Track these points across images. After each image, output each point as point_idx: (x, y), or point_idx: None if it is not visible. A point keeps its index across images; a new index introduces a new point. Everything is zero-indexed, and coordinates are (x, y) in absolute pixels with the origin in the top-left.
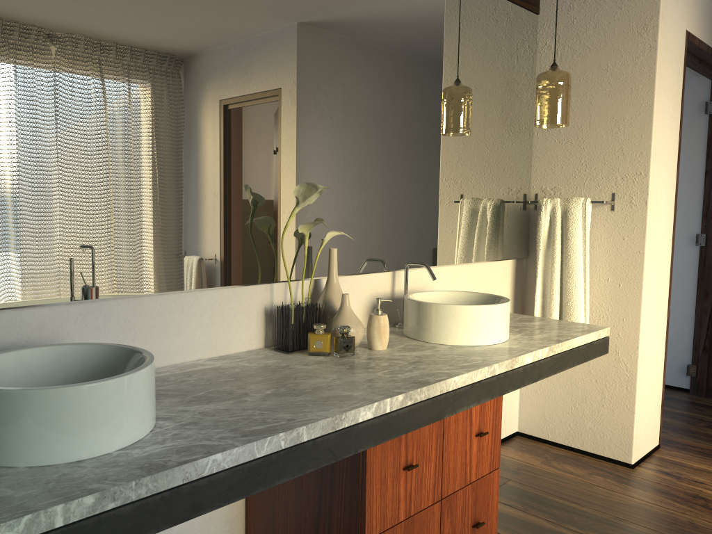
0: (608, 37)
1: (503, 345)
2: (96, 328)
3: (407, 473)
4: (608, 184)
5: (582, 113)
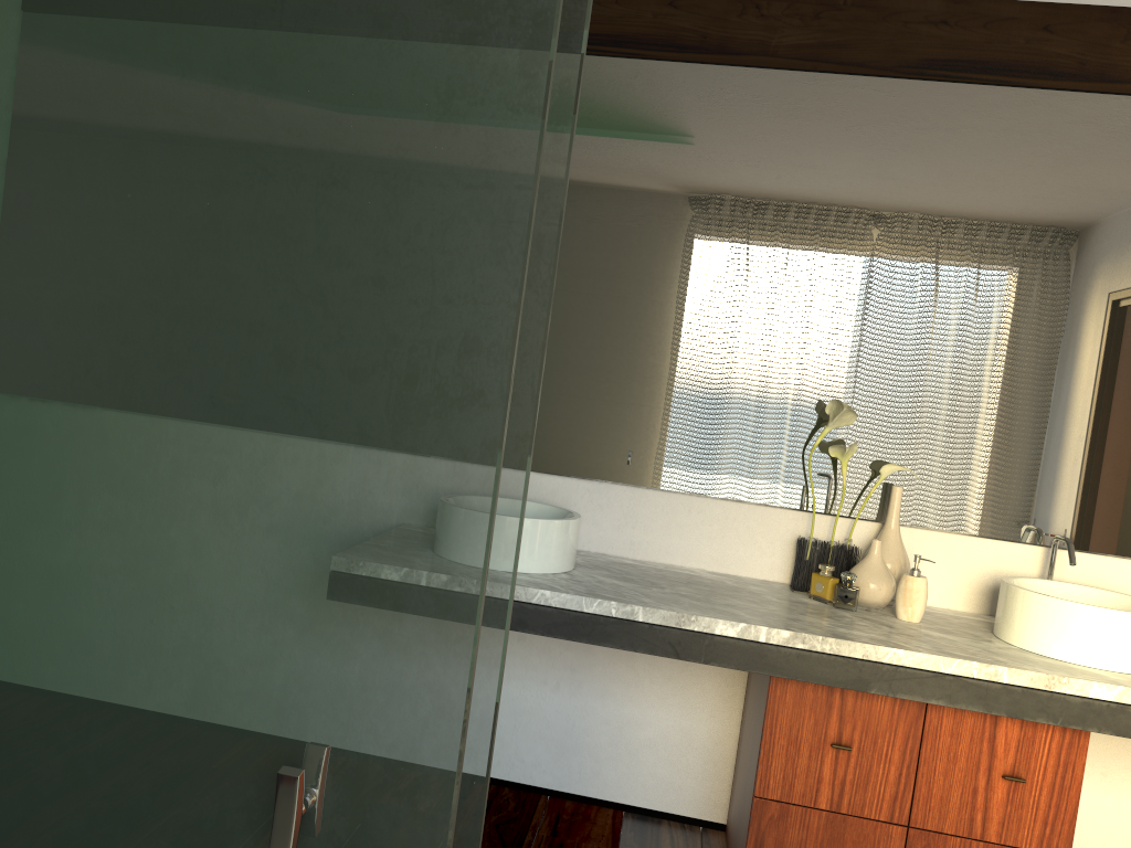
0: None
1: (1104, 672)
2: (599, 507)
3: (838, 754)
4: None
5: None
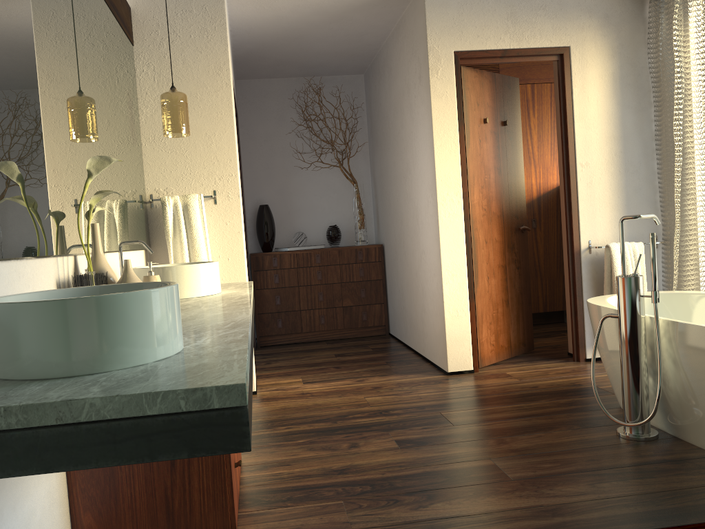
0: (194, 73)
1: (226, 292)
2: None
3: None
4: (209, 184)
5: None
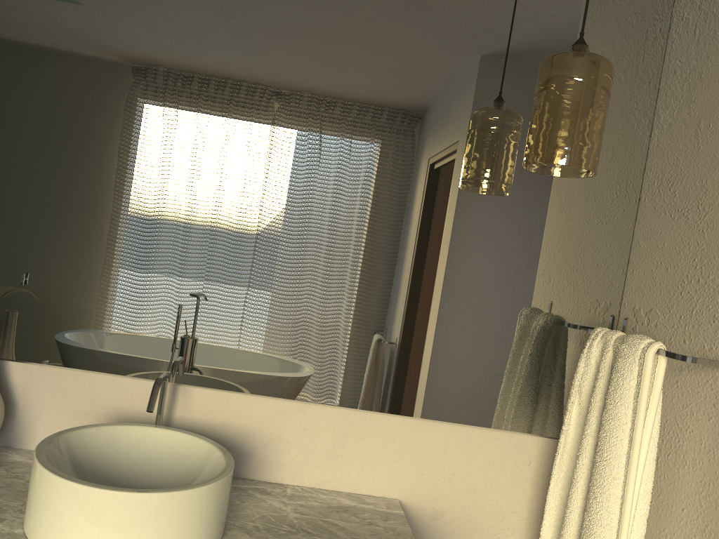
0: None
1: None
2: None
3: None
4: None
5: (712, 153)
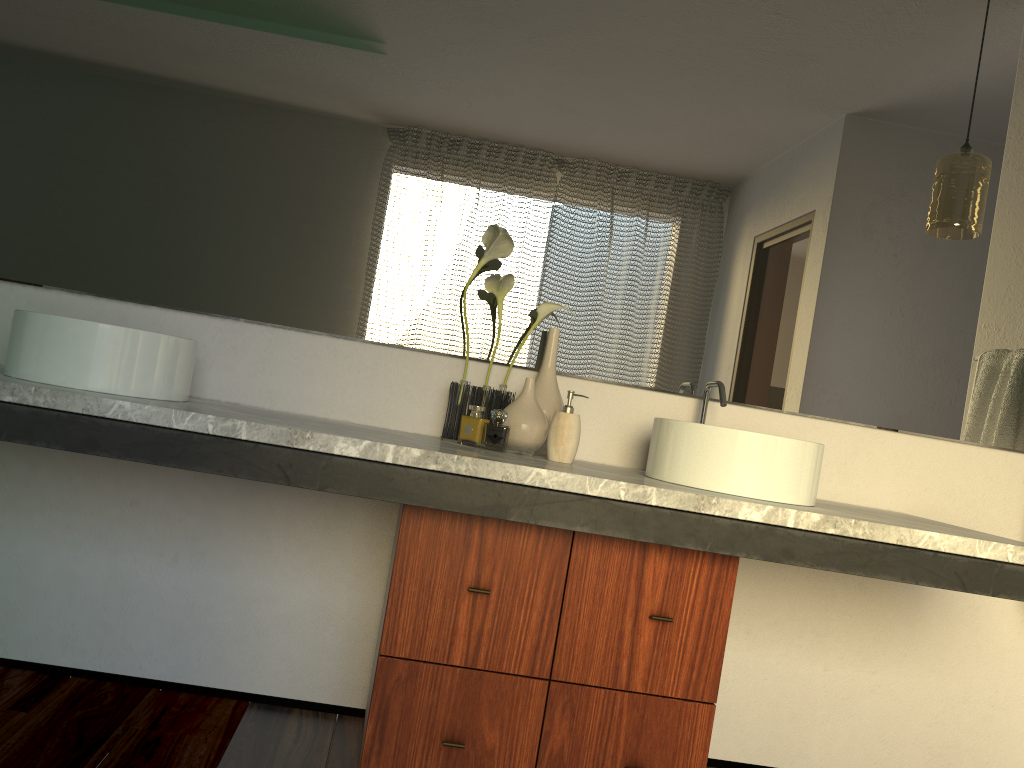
0: None
1: (752, 499)
2: (233, 349)
3: (476, 600)
4: None
5: None
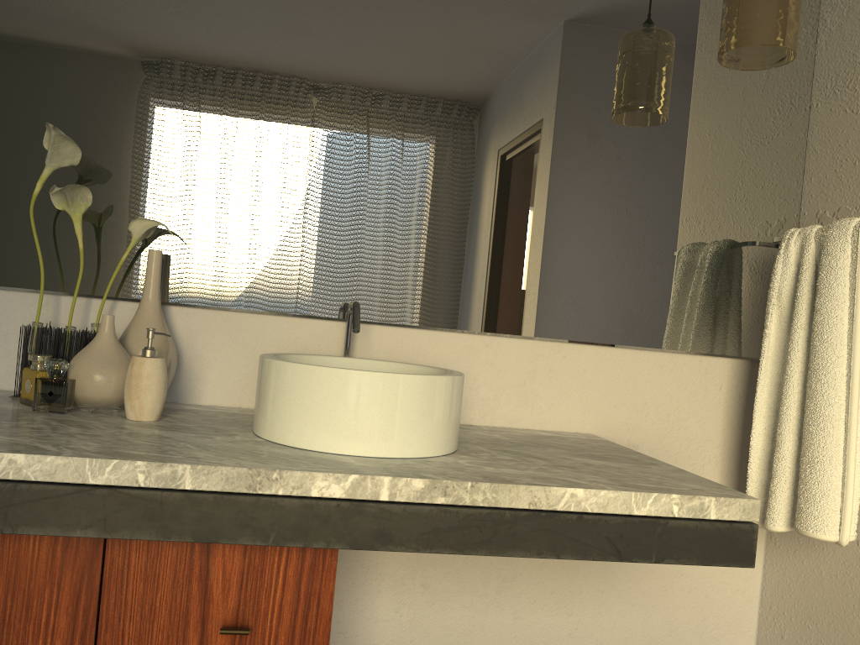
0: None
1: (354, 459)
2: None
3: None
4: None
5: None
